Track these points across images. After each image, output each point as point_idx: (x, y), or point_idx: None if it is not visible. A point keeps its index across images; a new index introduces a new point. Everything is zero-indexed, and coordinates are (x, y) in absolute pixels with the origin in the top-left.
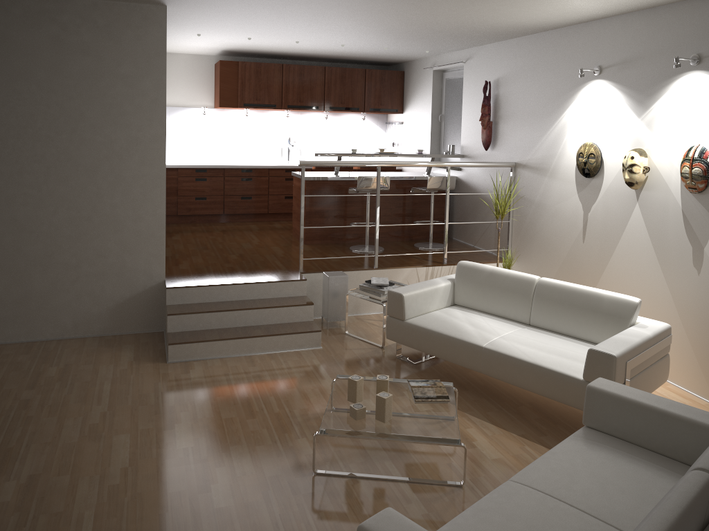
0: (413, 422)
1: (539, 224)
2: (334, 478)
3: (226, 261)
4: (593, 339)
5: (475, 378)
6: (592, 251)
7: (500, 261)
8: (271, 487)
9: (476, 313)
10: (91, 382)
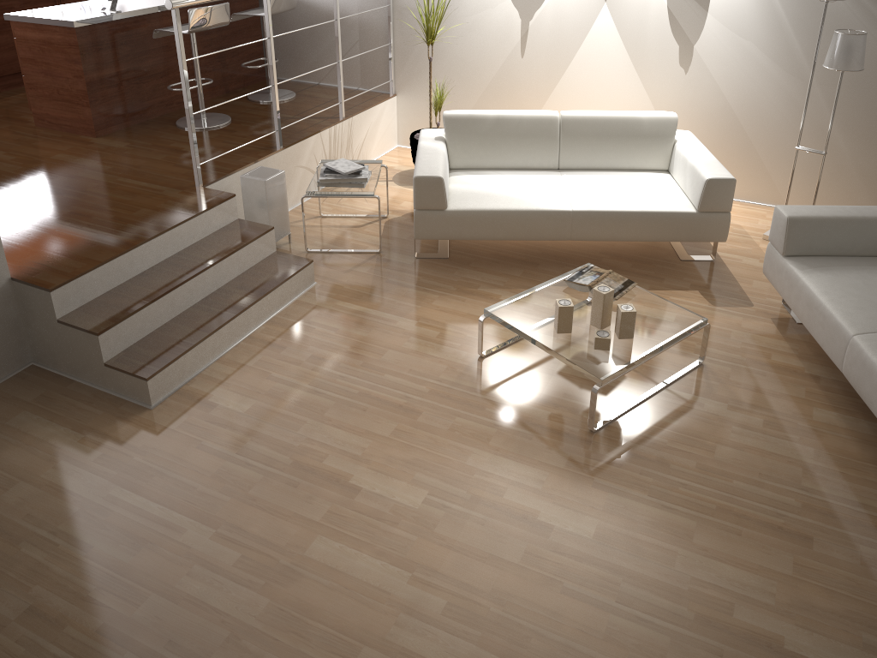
0: (647, 323)
1: (444, 42)
2: (615, 424)
3: (34, 205)
4: (637, 166)
5: (522, 248)
6: (536, 66)
7: (388, 98)
8: (590, 475)
9: (493, 173)
10: (85, 508)
